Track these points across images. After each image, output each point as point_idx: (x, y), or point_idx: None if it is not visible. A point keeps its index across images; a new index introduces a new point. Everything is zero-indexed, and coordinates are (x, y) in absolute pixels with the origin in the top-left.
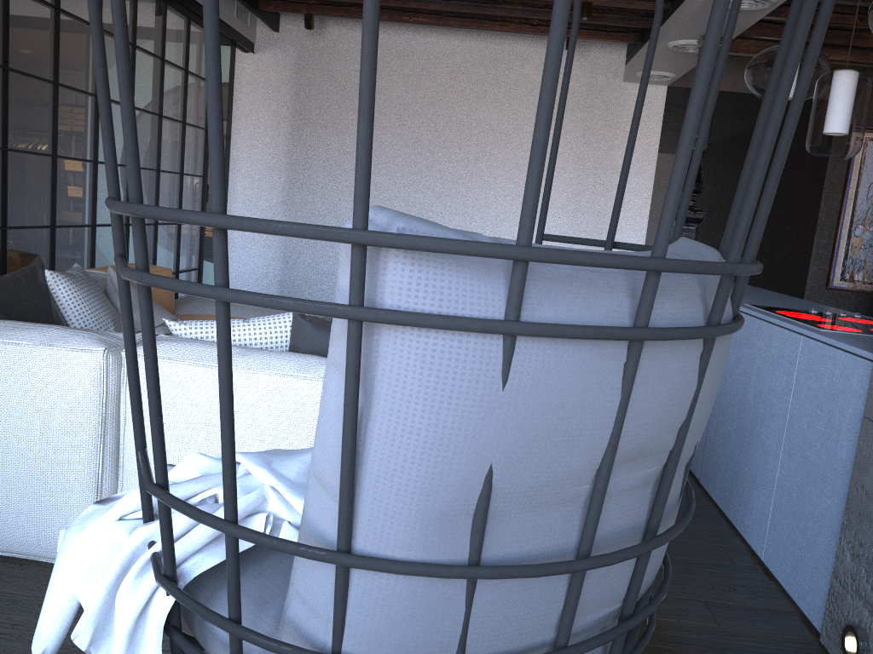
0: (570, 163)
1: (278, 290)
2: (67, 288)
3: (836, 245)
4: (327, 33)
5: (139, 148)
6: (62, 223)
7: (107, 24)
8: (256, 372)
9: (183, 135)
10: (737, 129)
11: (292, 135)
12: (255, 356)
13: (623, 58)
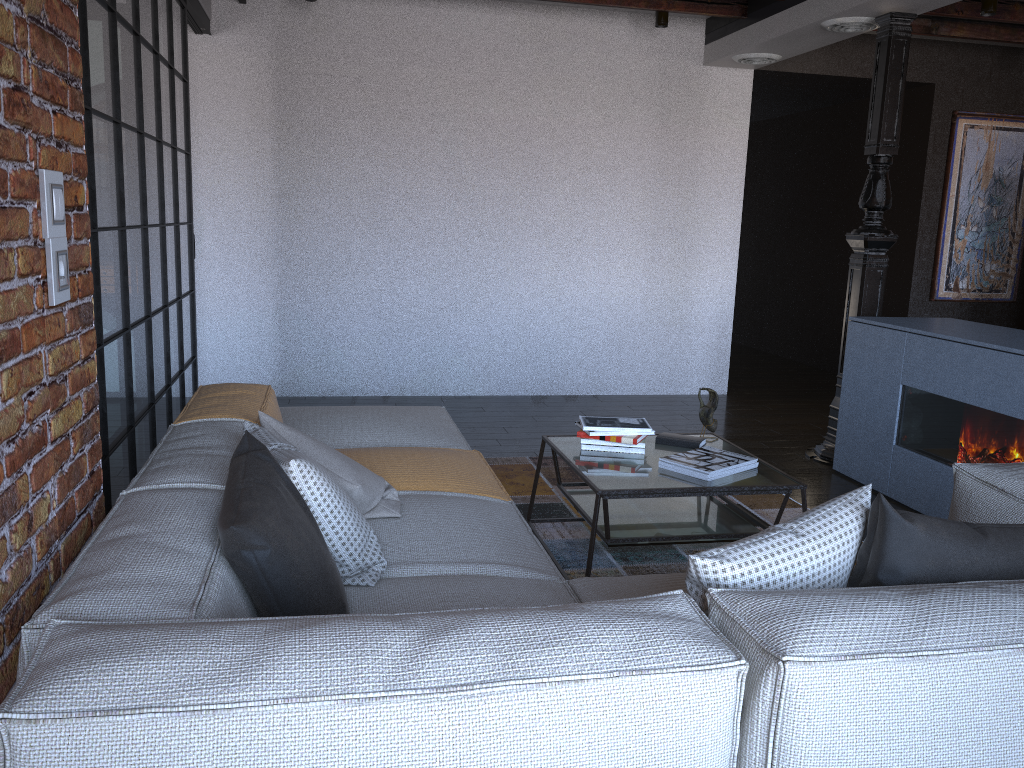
0: (647, 170)
1: (275, 369)
2: (319, 482)
3: (940, 250)
4: (317, 5)
5: (148, 196)
6: (105, 336)
7: (117, 3)
8: (988, 653)
9: (175, 166)
10: (772, 114)
11: (278, 151)
12: (948, 617)
13: (702, 35)
